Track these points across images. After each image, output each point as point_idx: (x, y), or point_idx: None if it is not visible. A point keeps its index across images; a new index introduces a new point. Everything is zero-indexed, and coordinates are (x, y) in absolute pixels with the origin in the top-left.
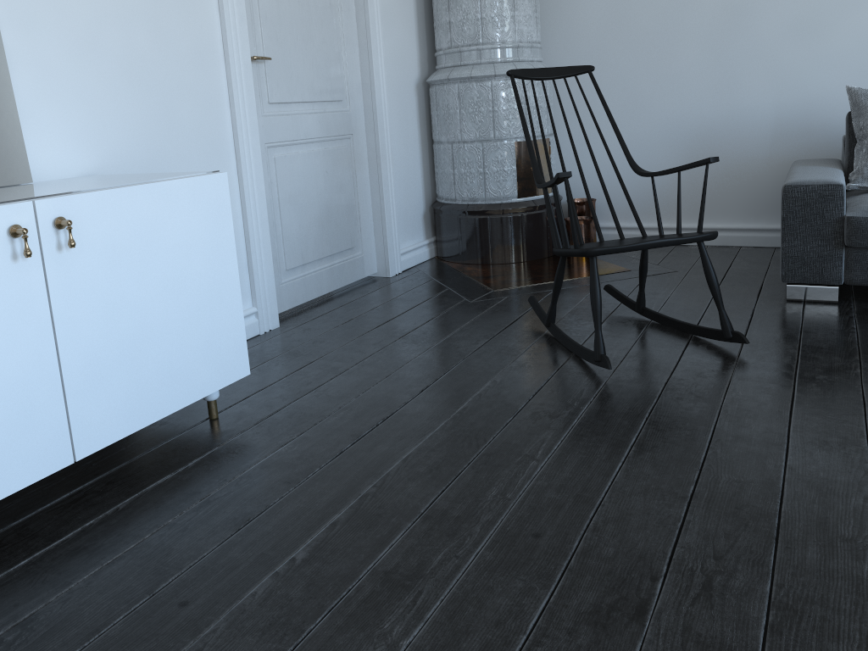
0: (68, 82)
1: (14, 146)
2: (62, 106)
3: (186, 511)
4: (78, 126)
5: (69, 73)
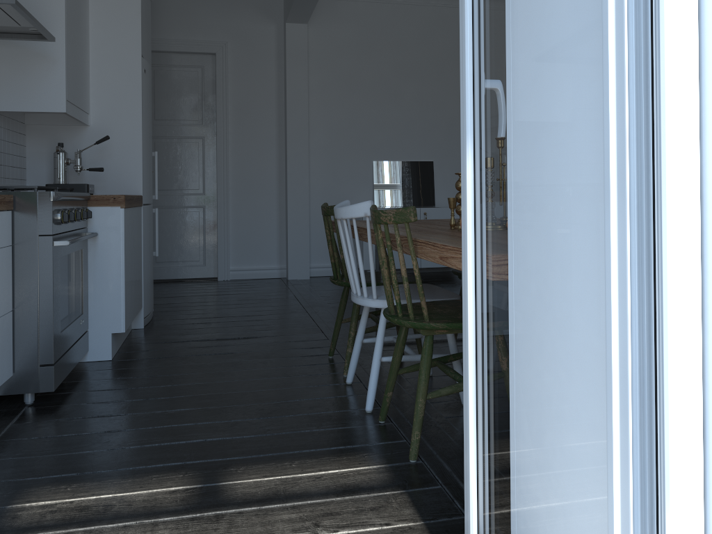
0: (450, 180)
1: (432, 196)
2: (447, 186)
3: (437, 282)
4: (451, 192)
5: (450, 177)
